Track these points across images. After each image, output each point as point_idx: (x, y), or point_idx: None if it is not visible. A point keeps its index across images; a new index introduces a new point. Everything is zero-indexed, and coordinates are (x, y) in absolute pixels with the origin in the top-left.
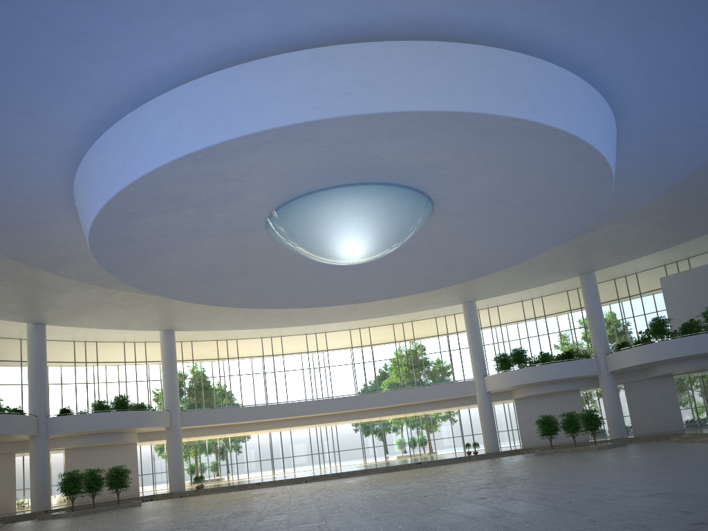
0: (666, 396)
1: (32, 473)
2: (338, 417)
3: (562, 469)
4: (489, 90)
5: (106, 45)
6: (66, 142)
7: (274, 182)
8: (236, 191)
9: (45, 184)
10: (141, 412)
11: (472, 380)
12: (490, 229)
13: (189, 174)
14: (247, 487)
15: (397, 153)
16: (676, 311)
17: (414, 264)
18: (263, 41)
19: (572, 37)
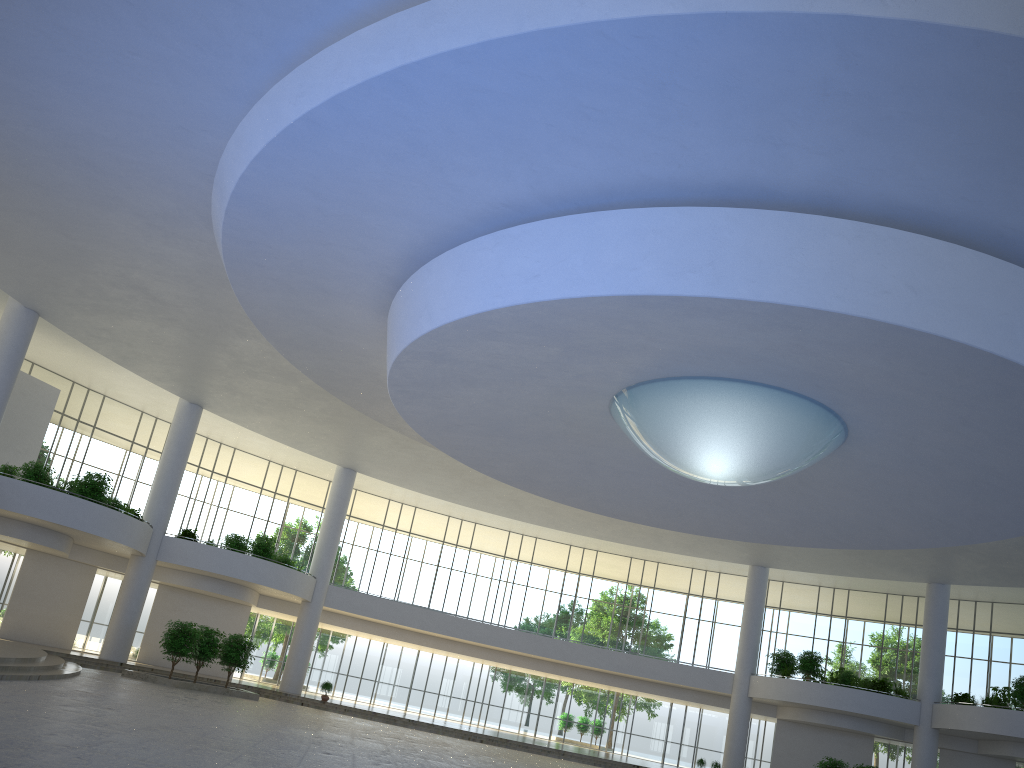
0: None
1: (119, 605)
2: (526, 662)
3: None
4: None
5: (614, 132)
6: (454, 216)
7: (685, 353)
8: (631, 347)
9: (380, 252)
10: (286, 569)
11: (732, 674)
12: (891, 496)
13: (611, 314)
14: (396, 721)
15: (871, 374)
16: None
17: (757, 503)
18: (801, 191)
19: None
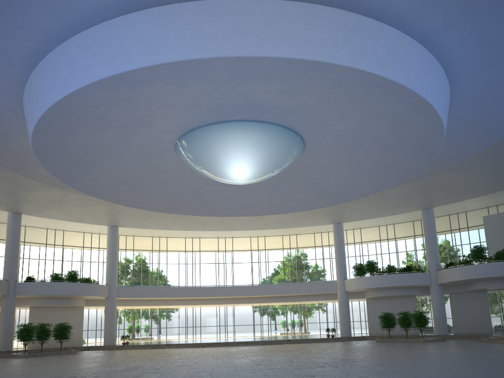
0: (481, 306)
1: (0, 323)
2: (234, 301)
3: (388, 356)
4: (342, 45)
5: None
6: (14, 68)
7: (176, 113)
8: (146, 117)
9: (3, 102)
10: (86, 284)
11: (335, 281)
12: (349, 166)
13: (103, 99)
14: (158, 346)
15: (271, 95)
16: (493, 242)
17: (291, 189)
18: None
19: (415, 9)
